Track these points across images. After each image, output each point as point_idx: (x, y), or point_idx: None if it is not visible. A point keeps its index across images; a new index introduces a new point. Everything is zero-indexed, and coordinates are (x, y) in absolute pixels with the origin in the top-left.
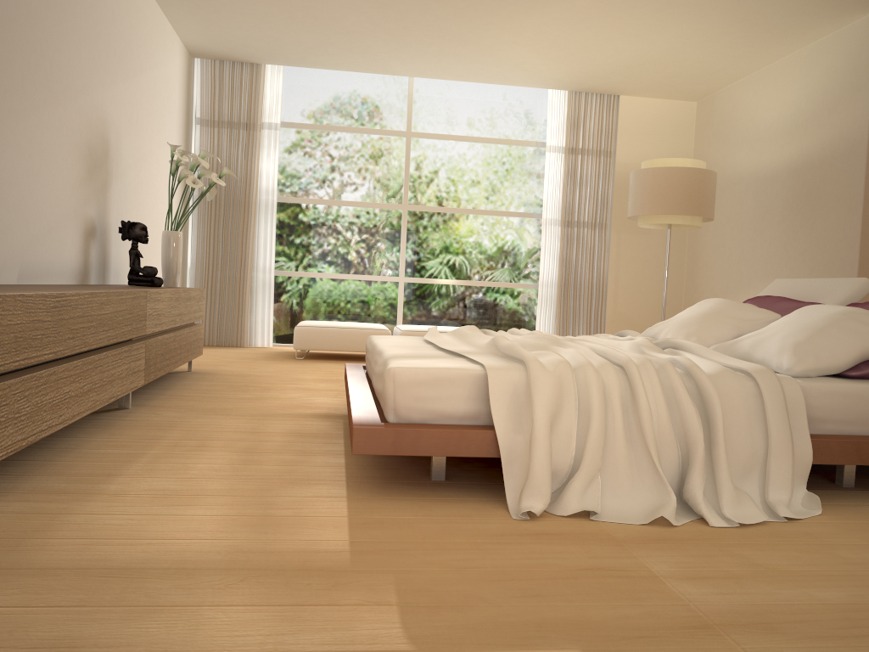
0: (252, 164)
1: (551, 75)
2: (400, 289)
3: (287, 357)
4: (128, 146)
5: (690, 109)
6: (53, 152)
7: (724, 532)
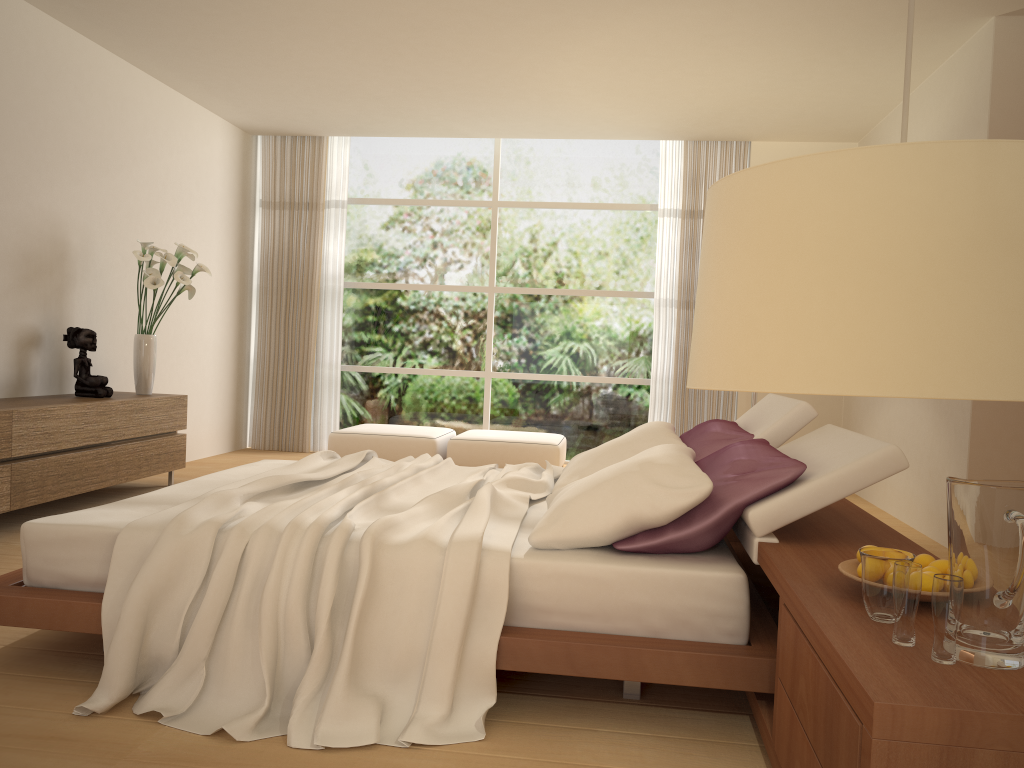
0: (314, 247)
1: (645, 125)
2: (485, 386)
3: None
4: (110, 244)
5: None
6: None
7: (286, 757)
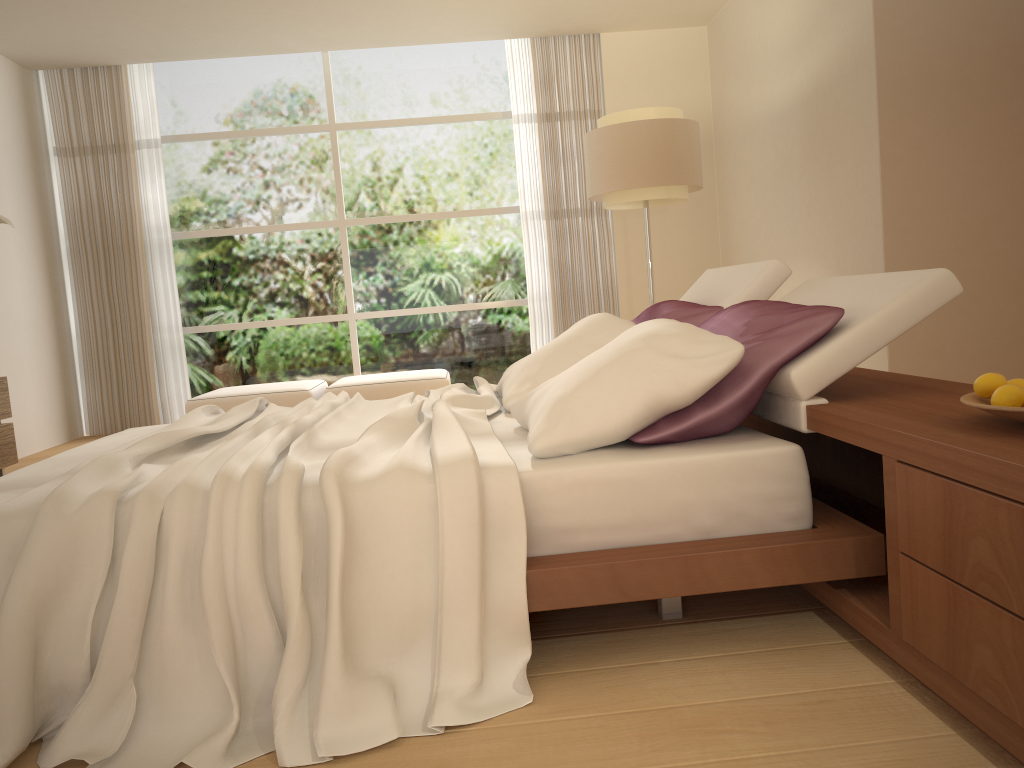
0: (130, 196)
1: (490, 21)
2: (351, 330)
3: None
4: None
5: (699, 38)
6: None
7: None
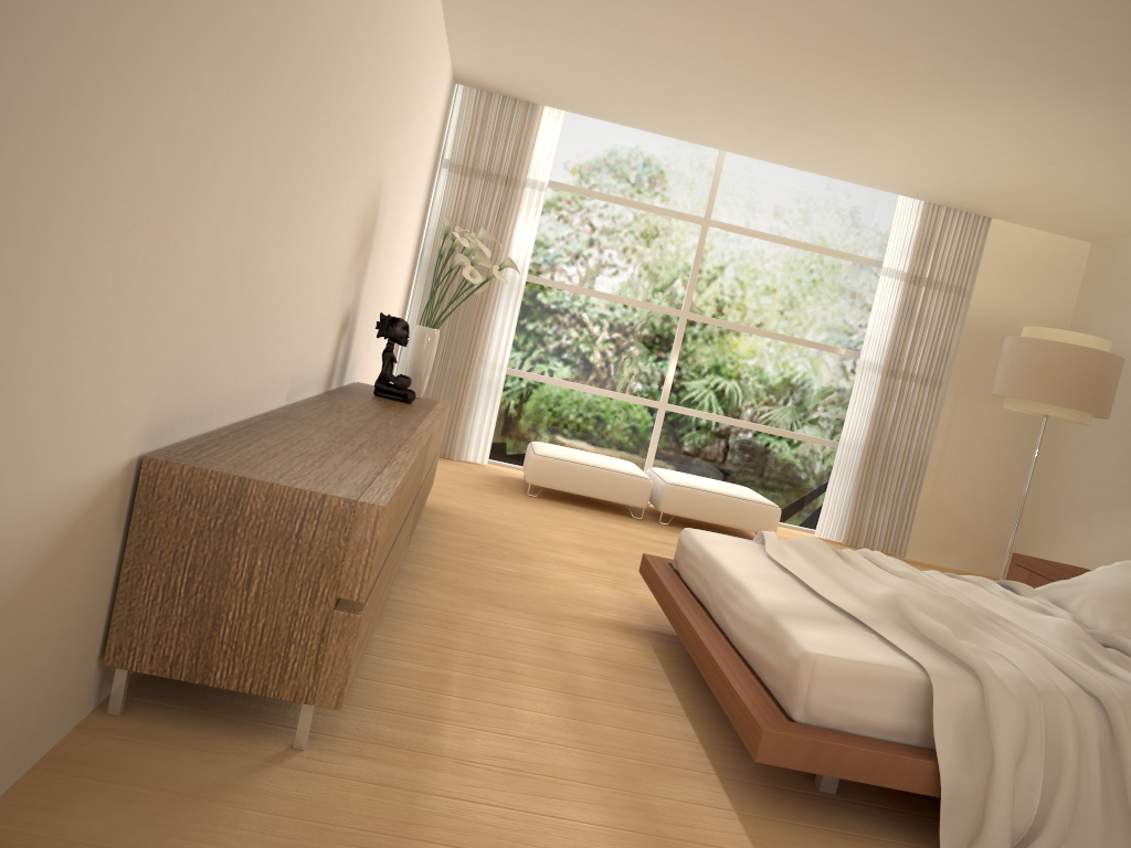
0: (504, 230)
1: (912, 183)
2: (658, 419)
3: (515, 490)
4: (390, 209)
5: (1080, 251)
6: (340, 234)
7: None
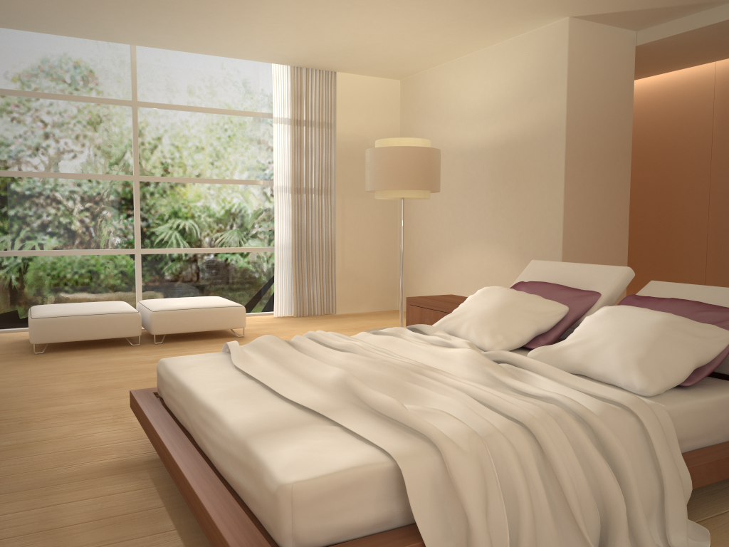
0: None
1: (279, 52)
2: (137, 262)
3: (23, 353)
4: None
5: (395, 87)
6: None
7: None
